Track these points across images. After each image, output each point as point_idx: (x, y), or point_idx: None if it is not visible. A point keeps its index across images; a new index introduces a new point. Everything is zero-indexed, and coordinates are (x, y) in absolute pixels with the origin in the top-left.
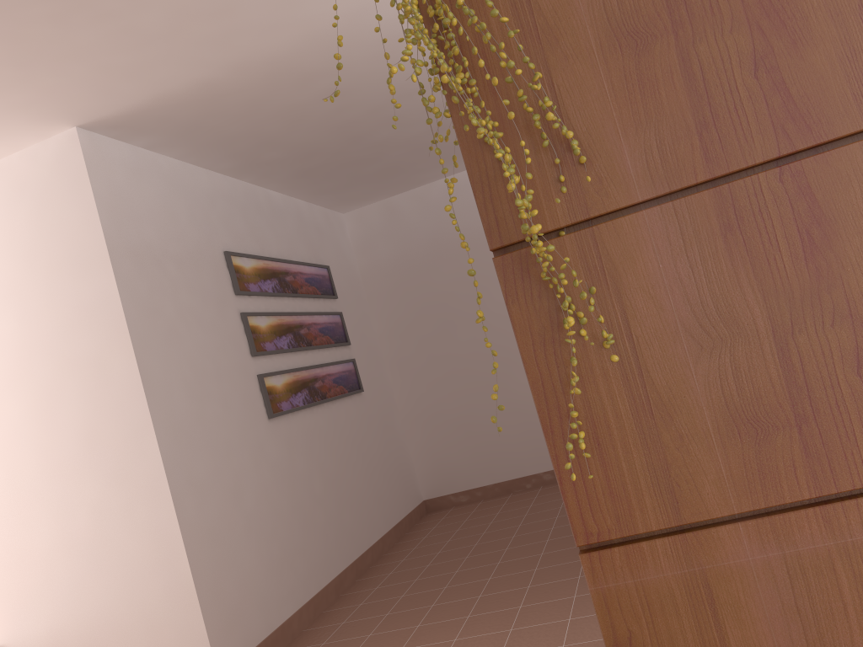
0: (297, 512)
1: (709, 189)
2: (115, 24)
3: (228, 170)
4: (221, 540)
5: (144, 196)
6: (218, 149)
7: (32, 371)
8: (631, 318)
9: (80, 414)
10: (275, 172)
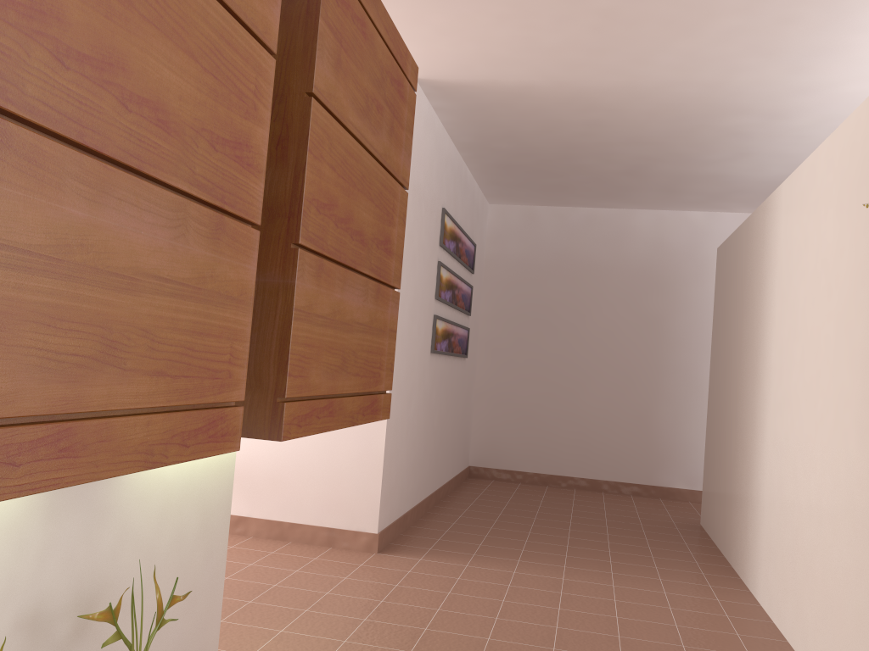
0: (425, 434)
1: None
2: (528, 33)
3: (461, 143)
4: (397, 432)
5: (425, 146)
6: (475, 127)
7: None
8: None
9: None
10: (487, 157)
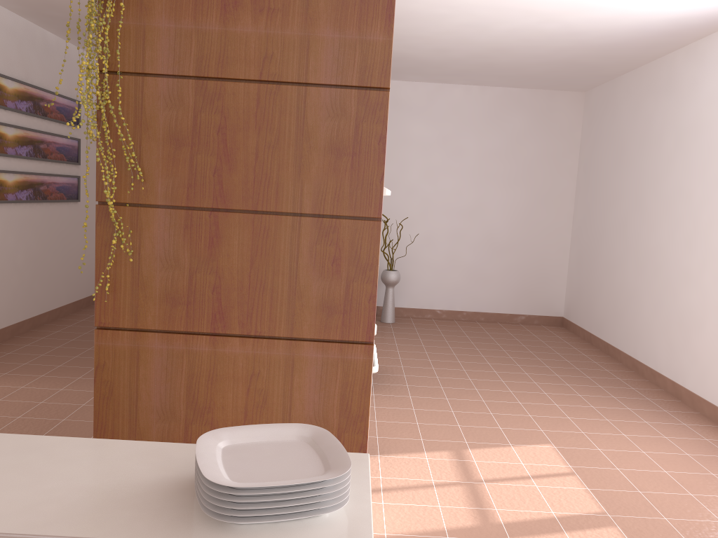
0: None
1: (185, 209)
2: None
3: (15, 10)
4: None
5: None
6: None
7: None
8: (142, 247)
9: None
10: (54, 23)
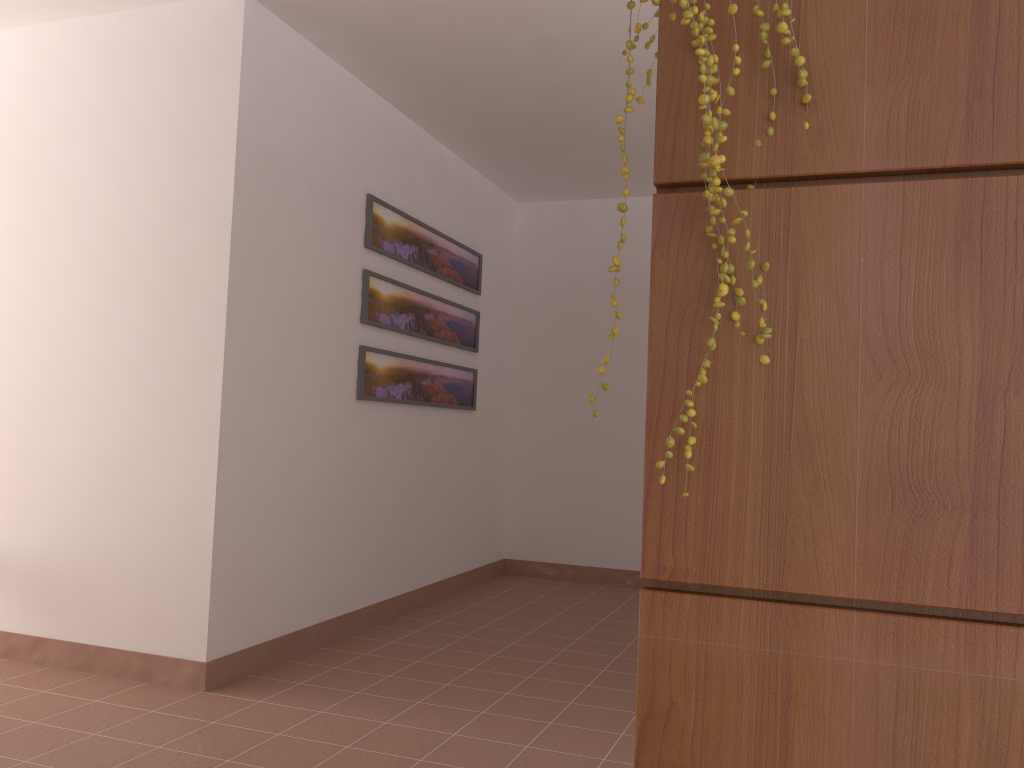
0: (354, 515)
1: (957, 178)
2: None
3: (402, 104)
4: (258, 512)
5: (297, 99)
6: (397, 74)
7: (113, 254)
8: (802, 315)
9: (149, 319)
10: (454, 124)
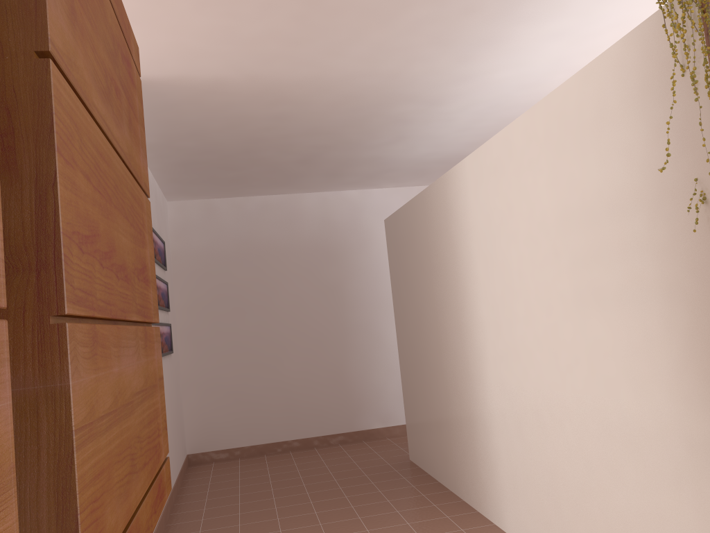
0: None
1: None
2: (228, 22)
3: None
4: None
5: None
6: (161, 127)
7: None
8: None
9: None
10: (170, 156)
